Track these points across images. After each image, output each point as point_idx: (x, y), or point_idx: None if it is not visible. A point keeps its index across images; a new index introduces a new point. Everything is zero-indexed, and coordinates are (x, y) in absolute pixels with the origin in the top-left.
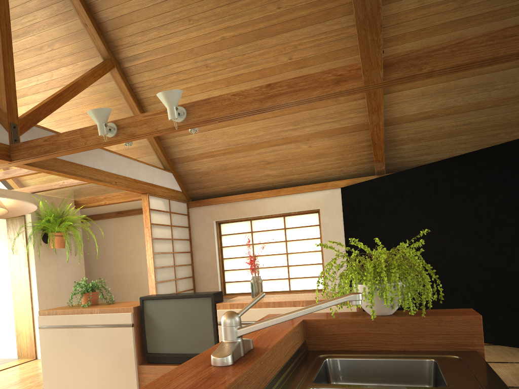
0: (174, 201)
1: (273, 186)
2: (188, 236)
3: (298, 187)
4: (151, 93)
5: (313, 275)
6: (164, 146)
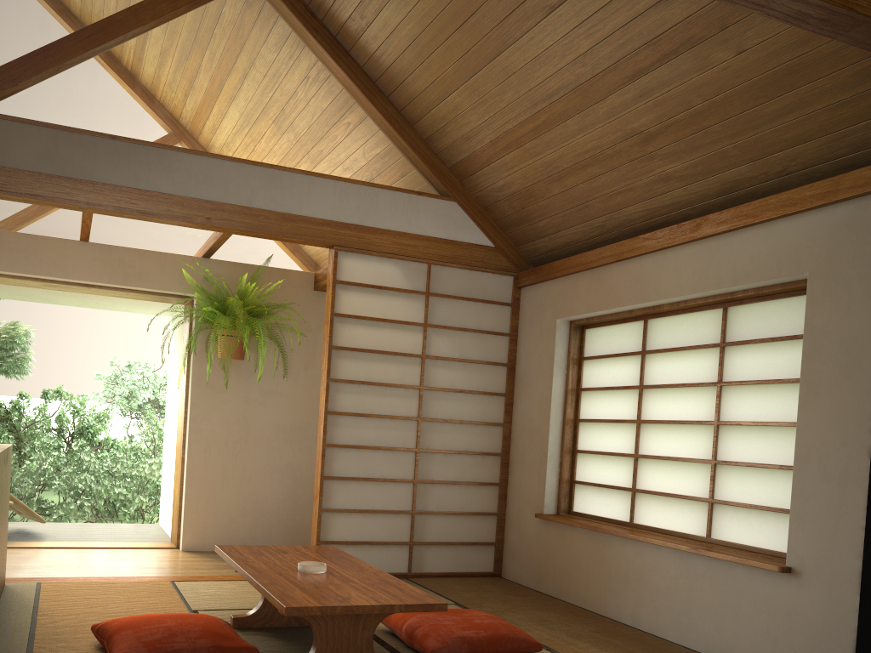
0: (452, 269)
1: (697, 211)
2: (503, 357)
3: (748, 206)
4: (342, 11)
5: (781, 504)
6: (425, 138)
